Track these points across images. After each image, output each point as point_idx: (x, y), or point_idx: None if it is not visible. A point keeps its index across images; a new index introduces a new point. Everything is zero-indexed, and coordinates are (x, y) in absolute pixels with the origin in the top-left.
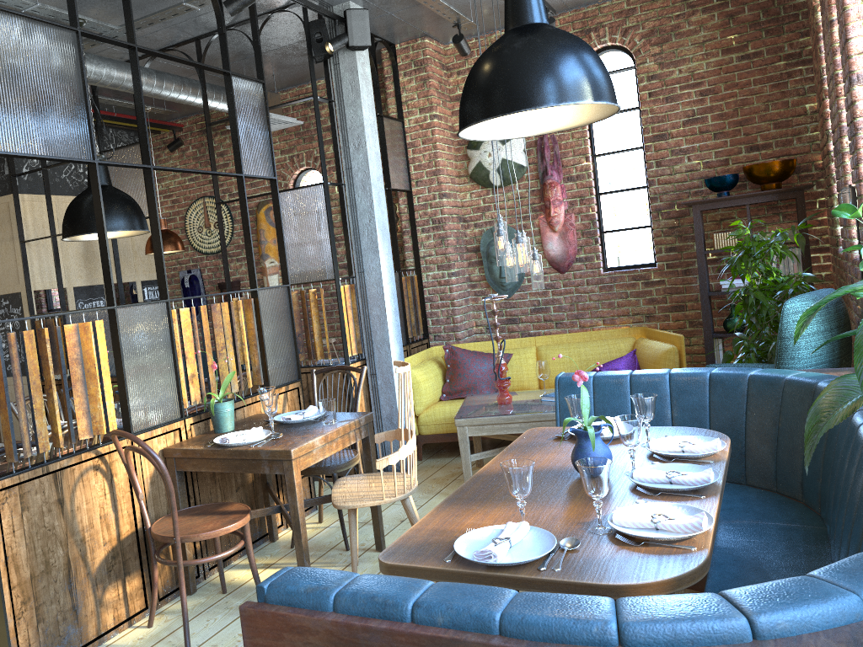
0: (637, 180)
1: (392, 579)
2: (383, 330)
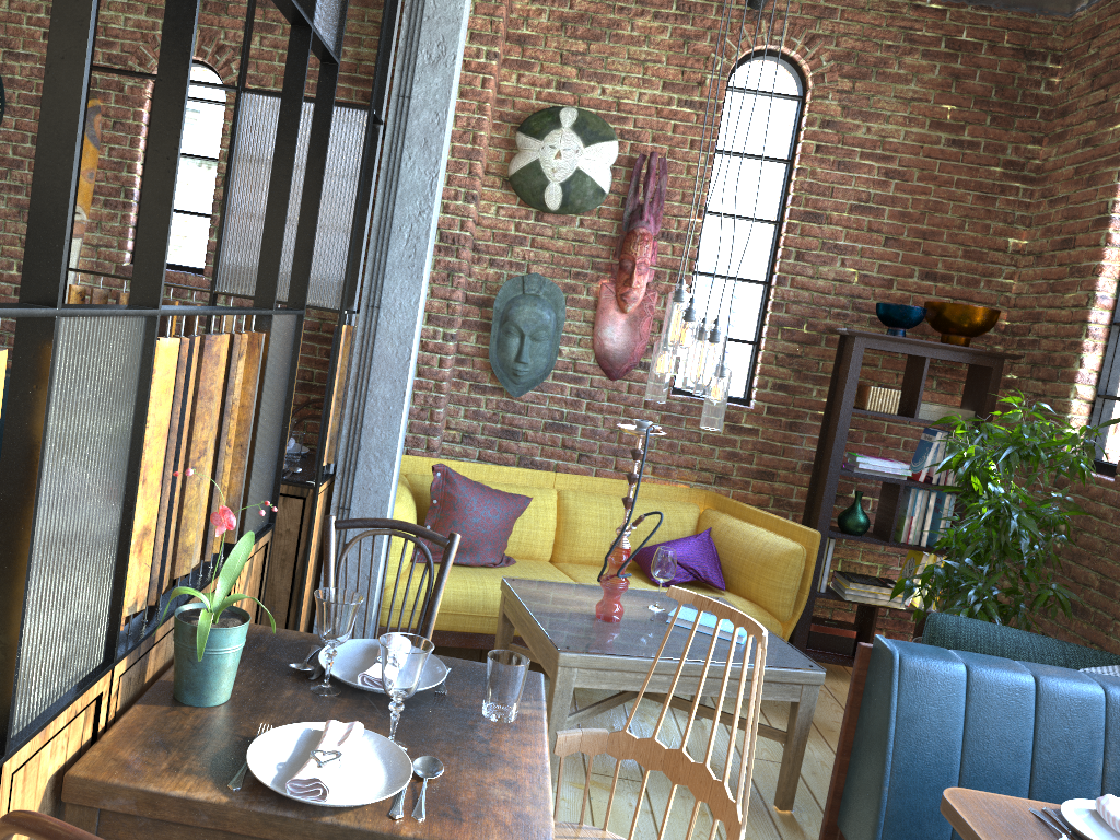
0: (754, 269)
1: None
2: (388, 430)
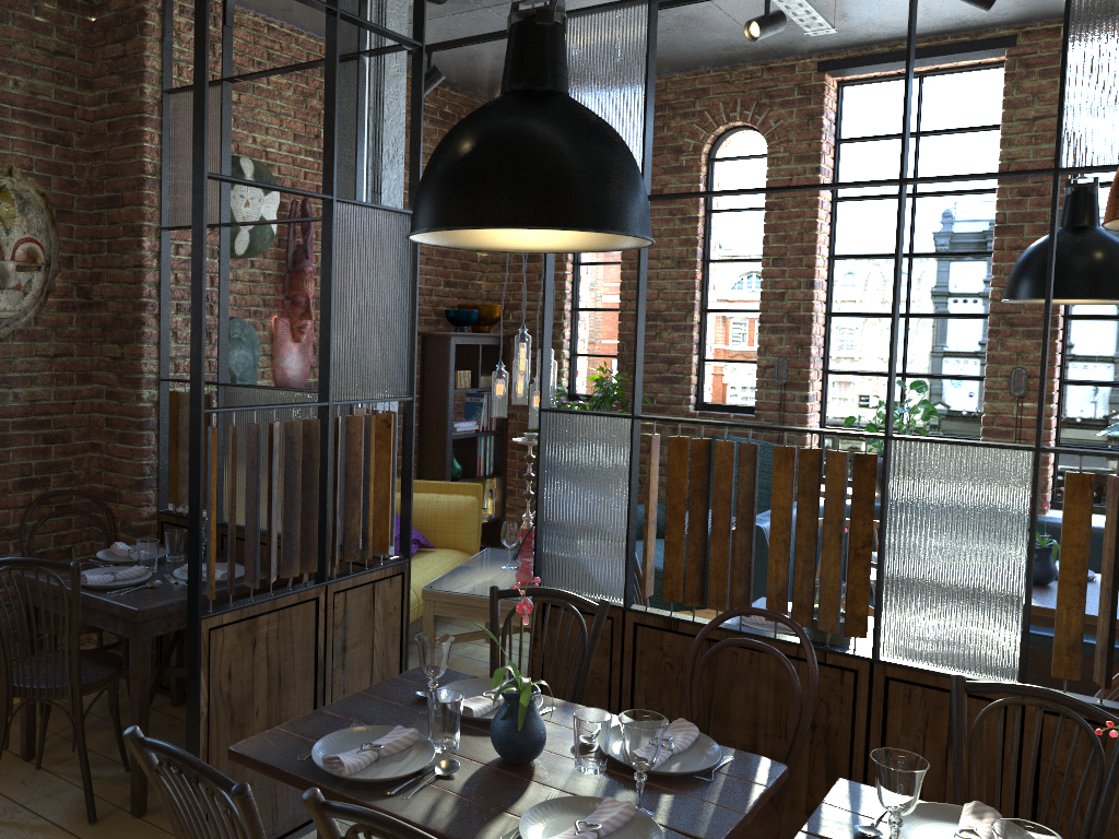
0: None
1: None
2: None
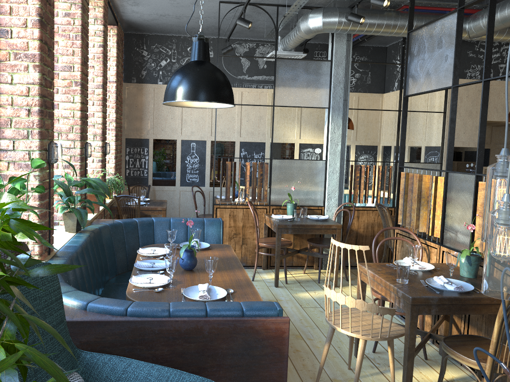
0: None
1: (195, 219)
2: None
